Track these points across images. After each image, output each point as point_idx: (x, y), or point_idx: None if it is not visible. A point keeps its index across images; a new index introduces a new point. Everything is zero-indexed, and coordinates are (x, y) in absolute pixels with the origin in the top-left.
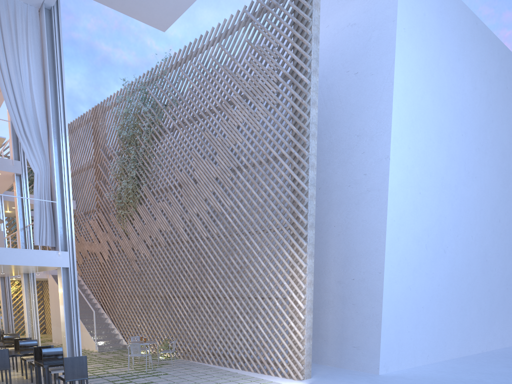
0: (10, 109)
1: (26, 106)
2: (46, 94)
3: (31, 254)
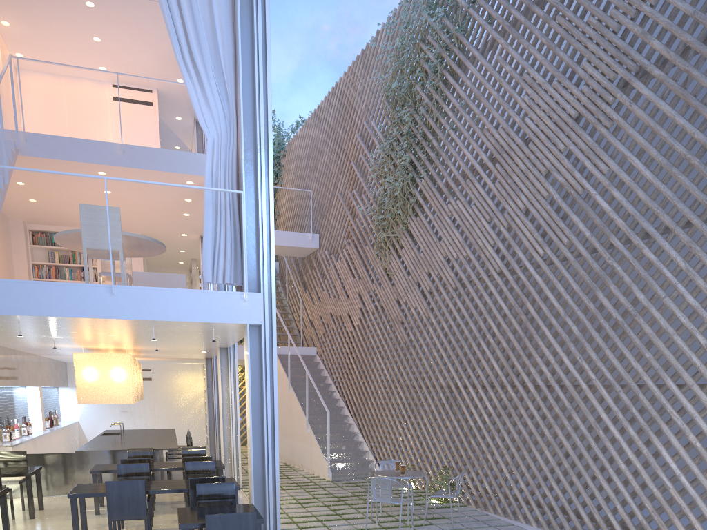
0: (165, 9)
1: (195, 1)
2: None
3: (193, 299)
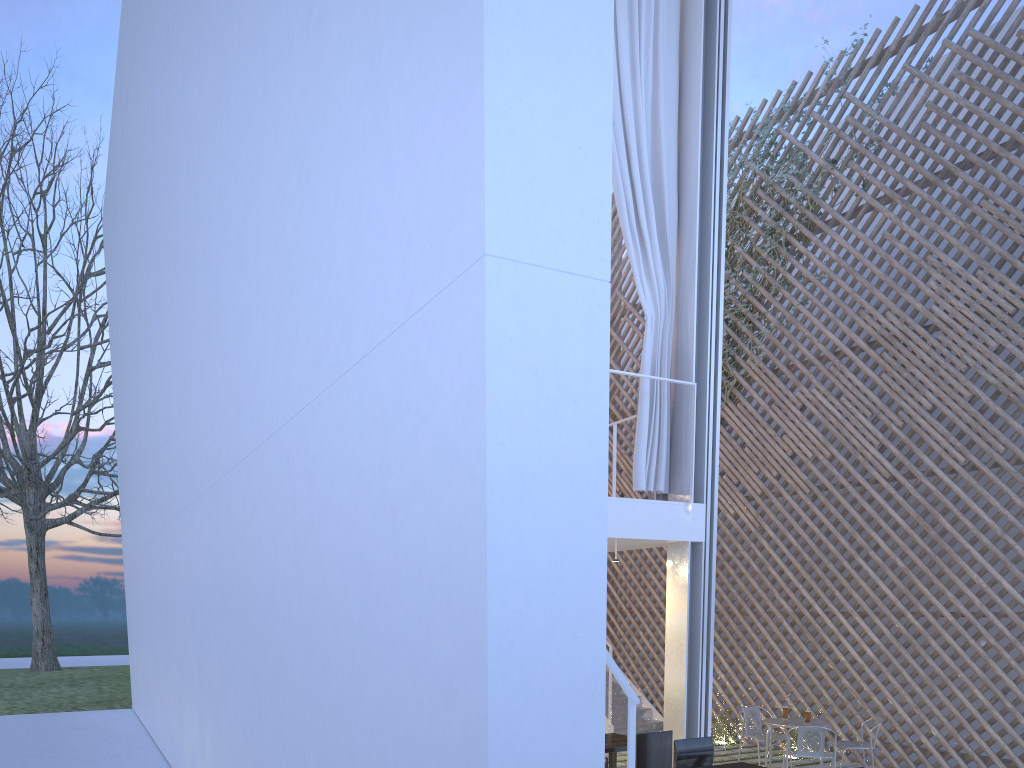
0: (616, 166)
1: (646, 159)
2: (684, 128)
3: (638, 510)
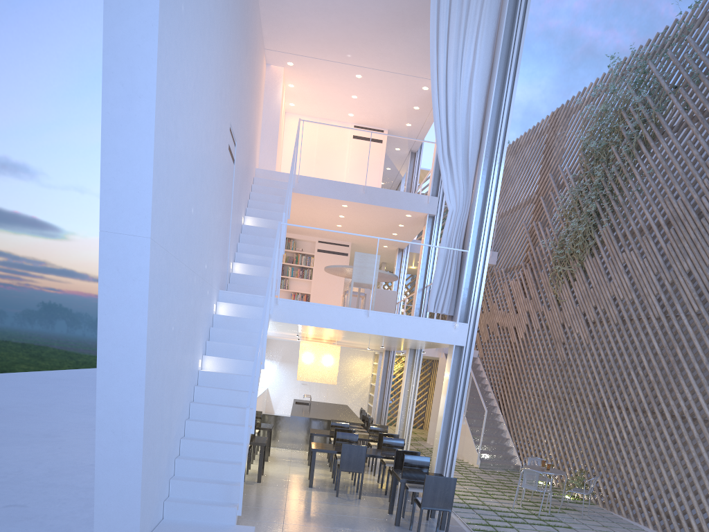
0: (436, 120)
1: (458, 114)
2: (489, 92)
3: (420, 324)
